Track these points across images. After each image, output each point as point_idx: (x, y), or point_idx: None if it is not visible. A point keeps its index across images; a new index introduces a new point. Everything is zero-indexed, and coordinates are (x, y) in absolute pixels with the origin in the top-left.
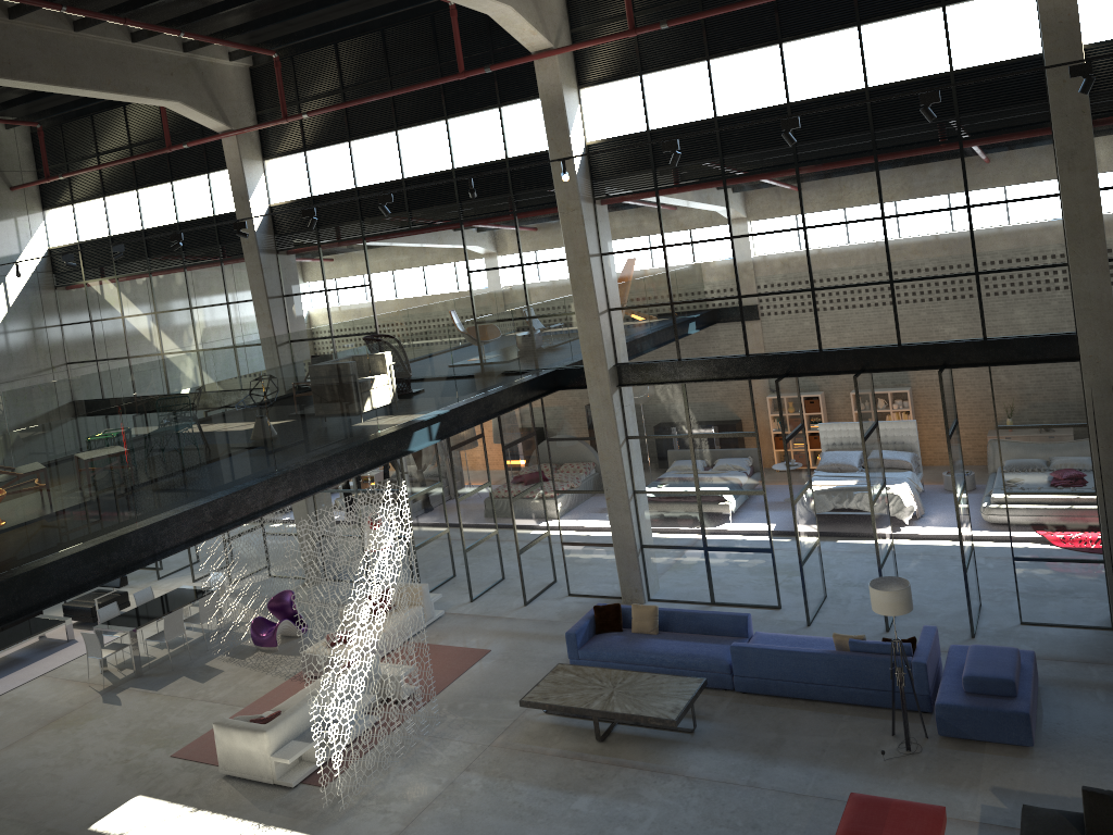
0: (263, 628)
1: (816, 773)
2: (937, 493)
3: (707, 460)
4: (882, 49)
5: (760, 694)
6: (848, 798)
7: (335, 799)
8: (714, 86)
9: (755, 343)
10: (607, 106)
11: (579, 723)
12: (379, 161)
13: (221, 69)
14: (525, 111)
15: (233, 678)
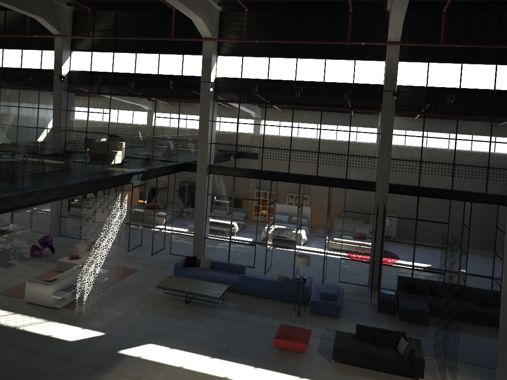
0: (36, 250)
1: (267, 319)
2: (313, 236)
3: (237, 207)
4: (331, 69)
5: (246, 294)
6: (279, 325)
7: (78, 314)
8: (270, 67)
9: (265, 166)
10: (227, 64)
11: (178, 297)
12: (125, 63)
13: (62, 8)
14: (193, 59)
15: (22, 268)
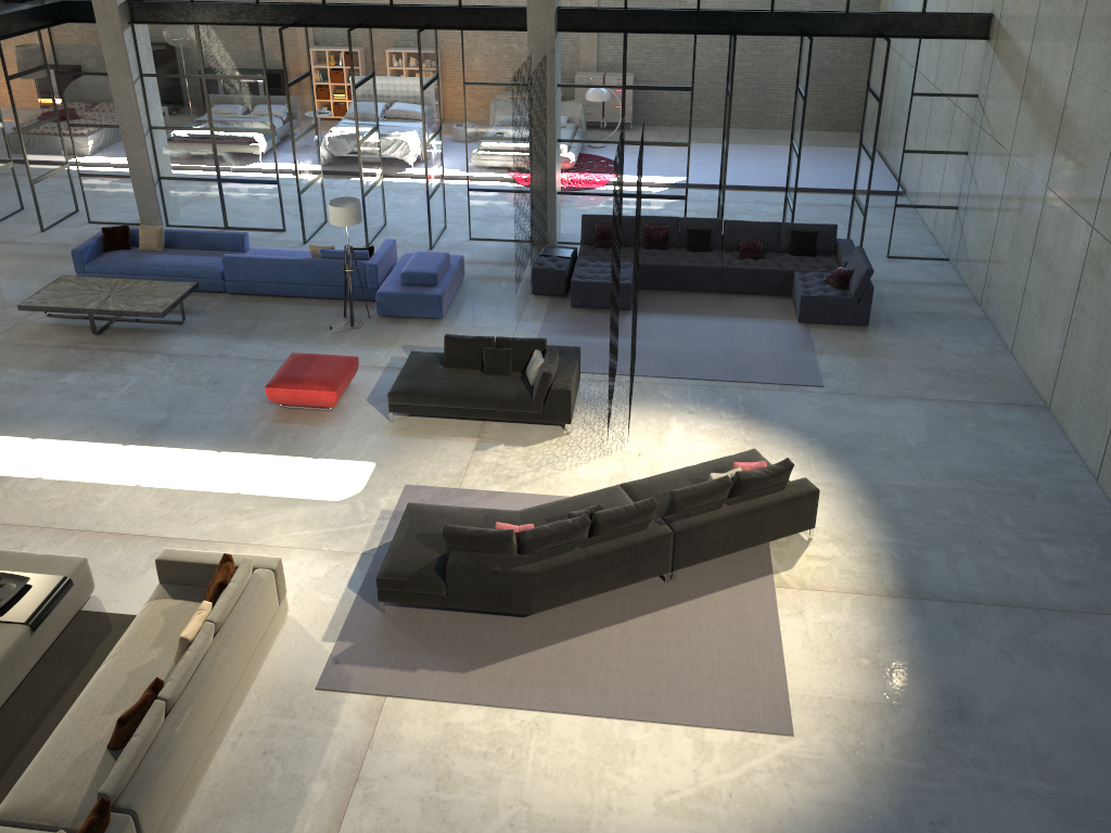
0: None
1: (277, 345)
2: (446, 142)
3: (220, 100)
4: None
5: (248, 294)
6: (289, 357)
7: None
8: None
9: None
10: None
11: (80, 322)
12: None
13: None
14: None
15: None
